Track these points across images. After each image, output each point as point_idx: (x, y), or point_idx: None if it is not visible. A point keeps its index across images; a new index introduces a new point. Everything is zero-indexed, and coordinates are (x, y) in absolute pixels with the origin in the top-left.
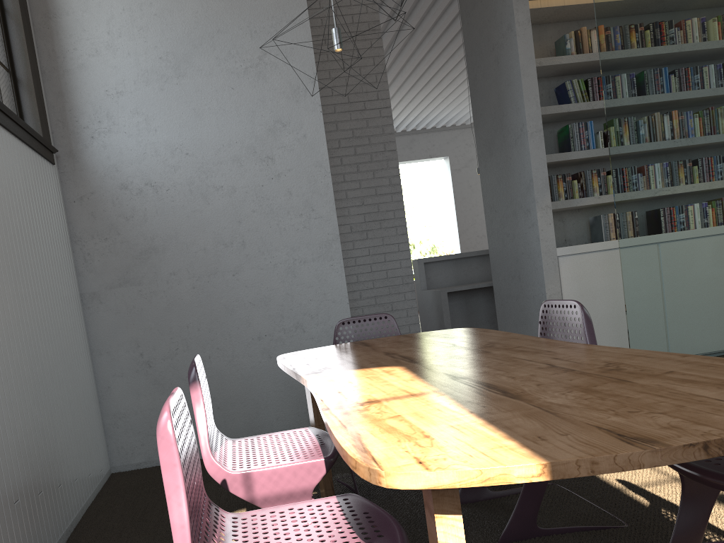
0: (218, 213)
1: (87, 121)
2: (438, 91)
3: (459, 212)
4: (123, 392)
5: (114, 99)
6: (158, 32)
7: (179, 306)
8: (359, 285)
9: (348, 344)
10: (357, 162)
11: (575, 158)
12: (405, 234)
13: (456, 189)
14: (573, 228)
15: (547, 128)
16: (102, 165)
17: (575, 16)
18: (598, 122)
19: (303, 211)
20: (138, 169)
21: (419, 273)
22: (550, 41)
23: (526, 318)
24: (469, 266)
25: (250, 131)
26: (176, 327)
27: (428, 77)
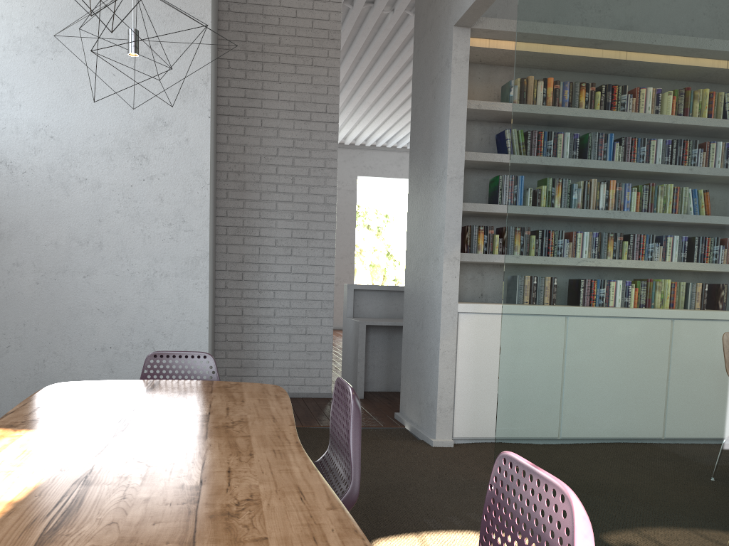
0: (78, 208)
1: None
2: None
3: None
4: None
5: None
6: None
7: (18, 300)
8: (275, 302)
9: (141, 383)
10: (293, 174)
11: (500, 211)
12: (332, 257)
13: None
14: (491, 283)
15: (481, 175)
16: None
17: None
18: None
19: (173, 221)
20: None
21: (347, 299)
22: (499, 84)
23: (422, 370)
24: (401, 300)
25: (127, 125)
26: (11, 323)
27: None
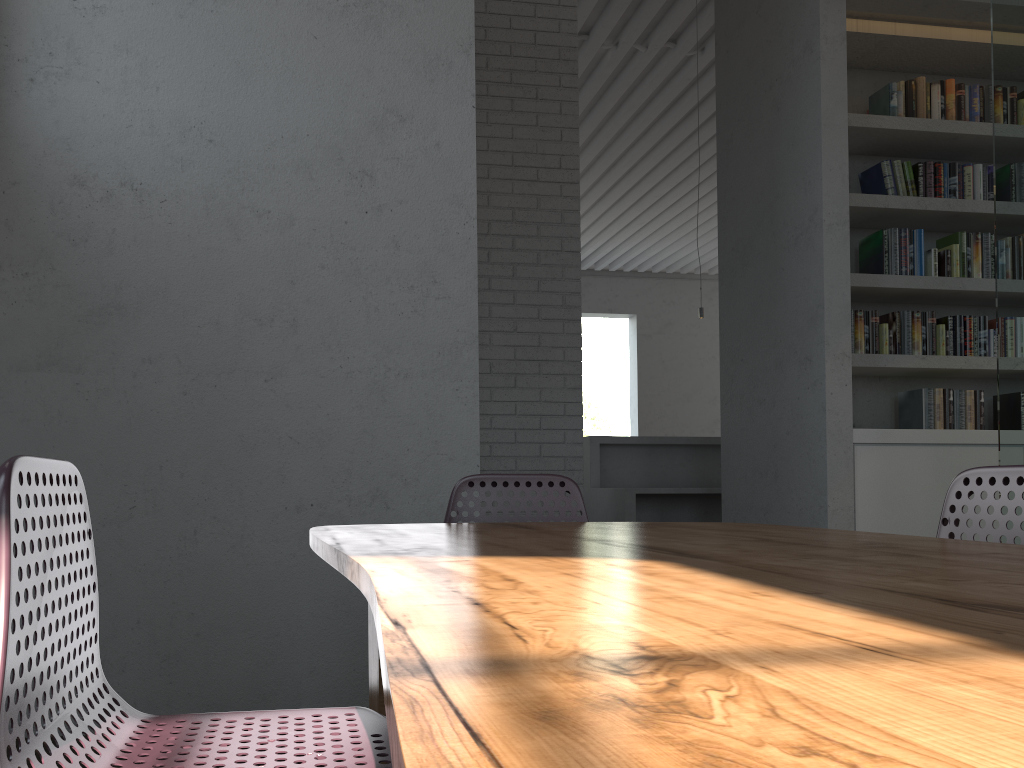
0: (254, 261)
1: (26, 50)
2: (635, 212)
3: (642, 396)
4: None
5: (86, 17)
6: None
7: (150, 425)
8: (492, 461)
9: (478, 524)
10: (514, 261)
11: (889, 285)
12: (578, 389)
13: (642, 362)
14: (868, 406)
15: None
16: (43, 134)
17: (904, 62)
18: (924, 240)
19: (417, 282)
20: (113, 154)
21: (590, 460)
22: (859, 97)
23: None
24: (670, 459)
25: (337, 120)
26: (138, 465)
27: (626, 187)
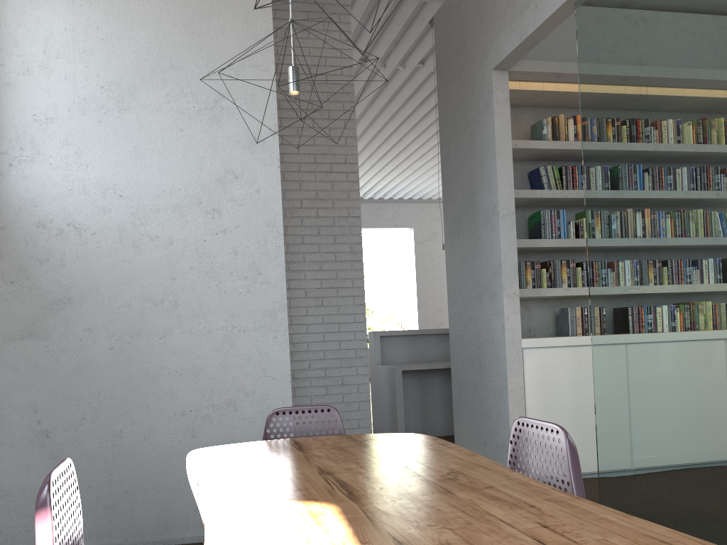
0: (150, 266)
1: (6, 147)
2: (407, 163)
3: (419, 283)
4: (10, 464)
5: (42, 125)
6: (103, 59)
7: (91, 368)
8: (309, 354)
9: (279, 443)
10: (318, 224)
11: (545, 245)
12: (362, 305)
13: (418, 260)
14: (538, 317)
15: (518, 212)
16: (19, 197)
17: (552, 103)
18: (569, 212)
19: (248, 274)
20: (62, 206)
21: (374, 347)
22: (526, 124)
23: (484, 410)
24: (426, 343)
25: (197, 179)
26: (85, 393)
27: (399, 149)
